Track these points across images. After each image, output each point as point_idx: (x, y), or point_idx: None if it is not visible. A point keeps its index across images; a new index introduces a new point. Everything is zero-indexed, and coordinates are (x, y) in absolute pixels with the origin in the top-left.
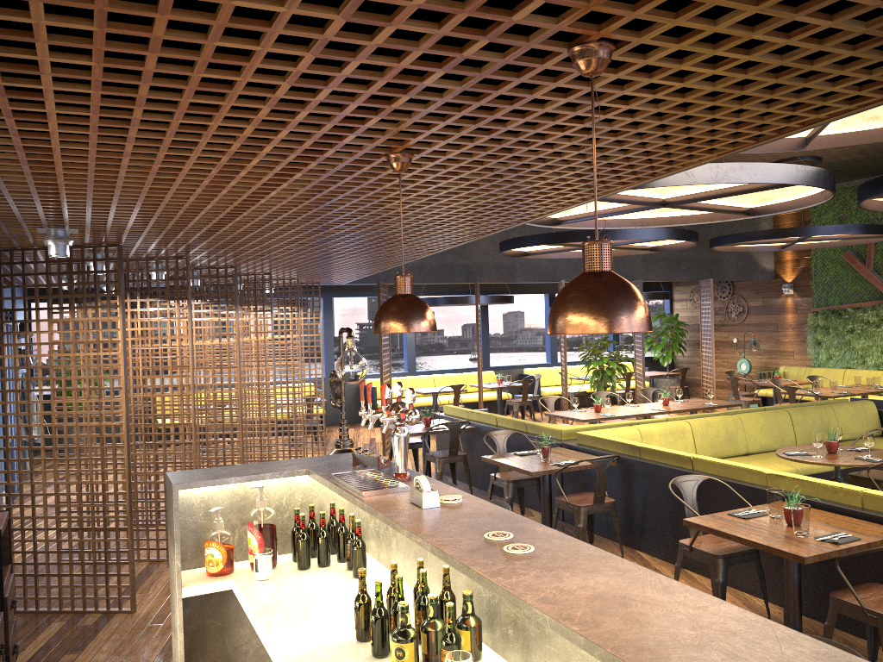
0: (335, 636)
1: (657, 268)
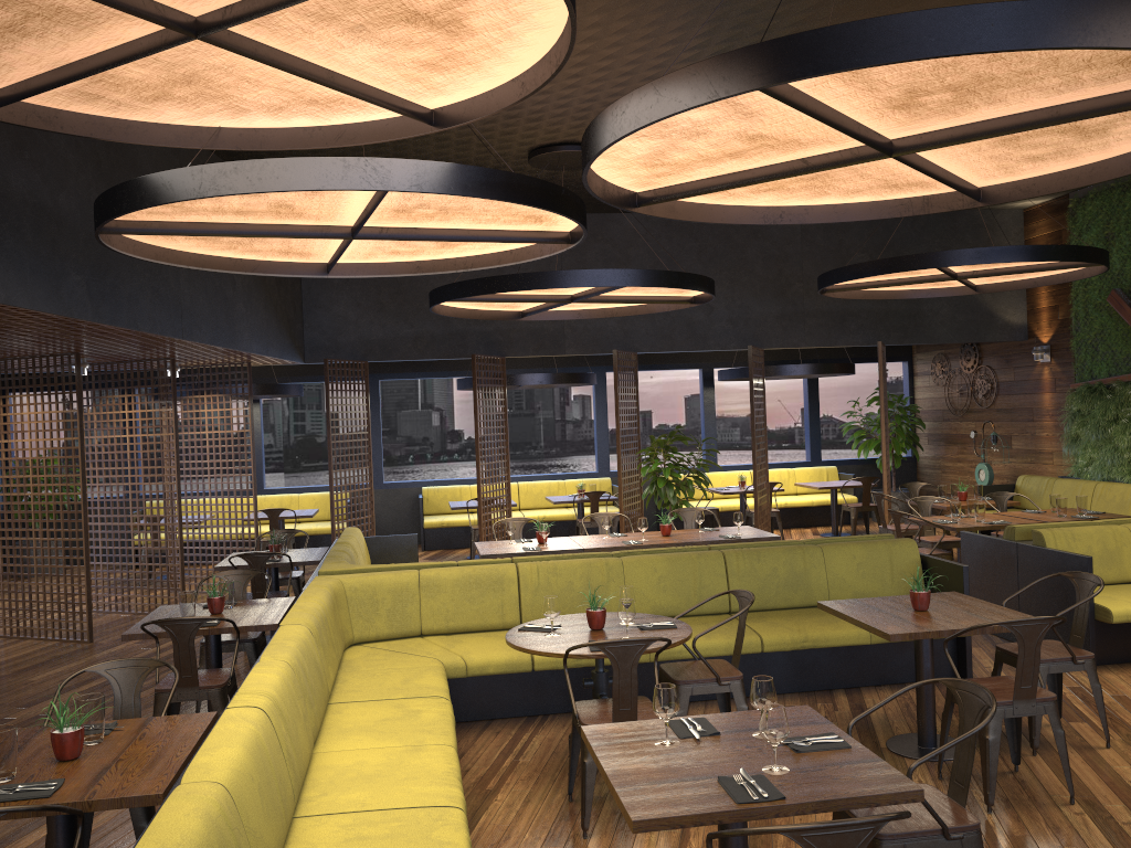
0: None
1: (805, 328)
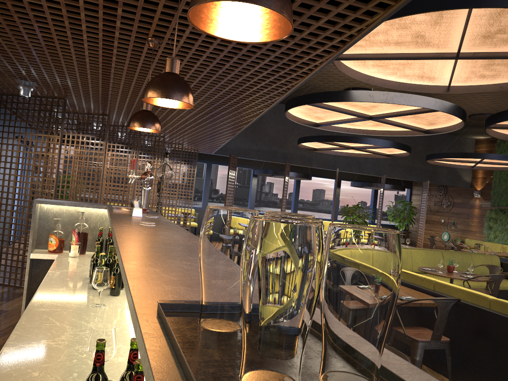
0: (81, 275)
1: (398, 171)
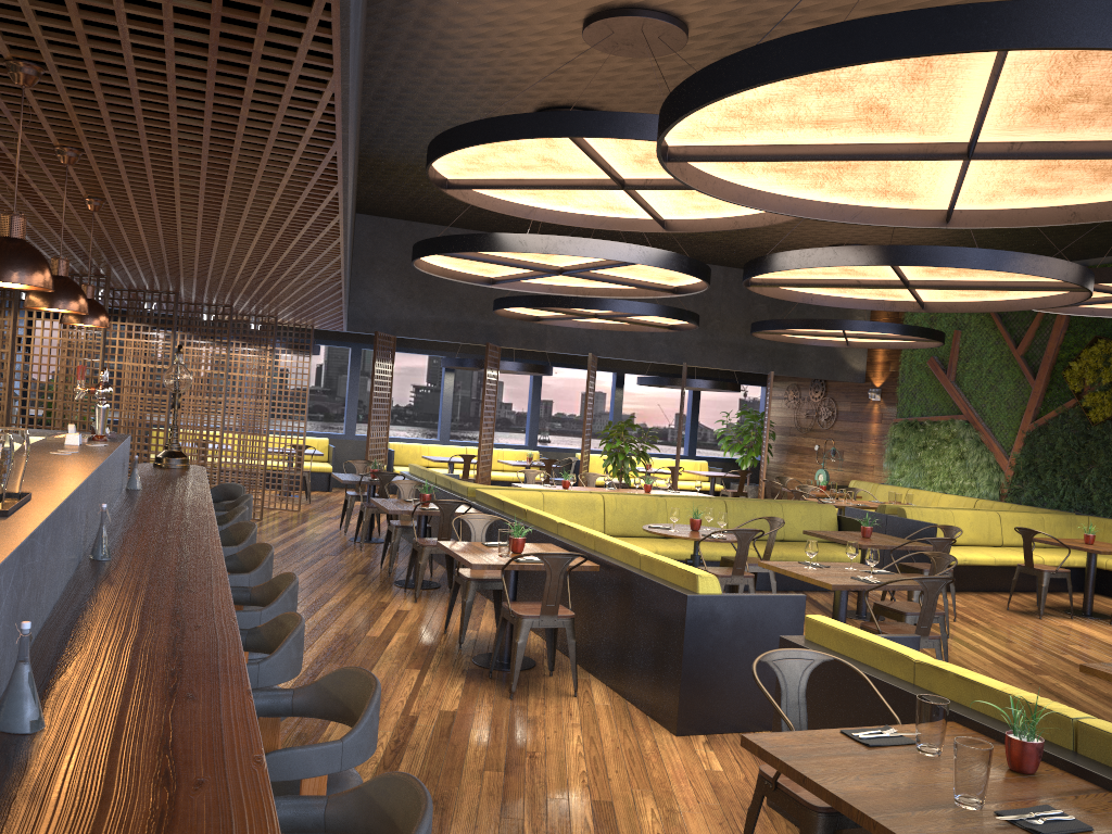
0: None
1: (717, 354)
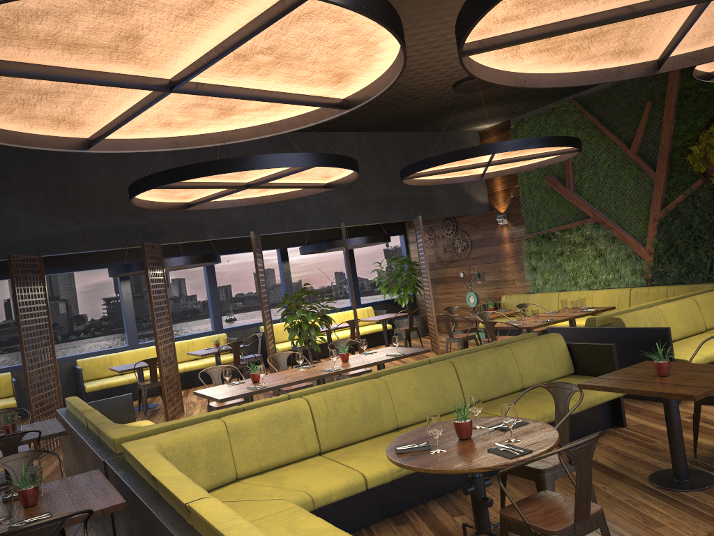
0: None
1: (367, 211)
